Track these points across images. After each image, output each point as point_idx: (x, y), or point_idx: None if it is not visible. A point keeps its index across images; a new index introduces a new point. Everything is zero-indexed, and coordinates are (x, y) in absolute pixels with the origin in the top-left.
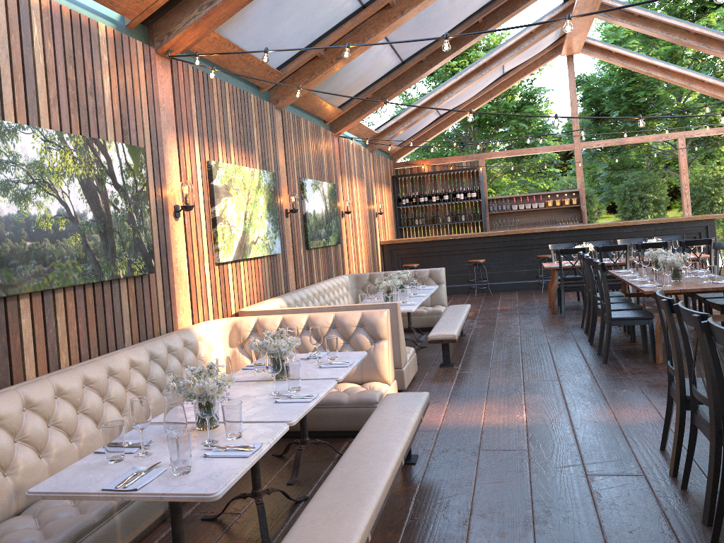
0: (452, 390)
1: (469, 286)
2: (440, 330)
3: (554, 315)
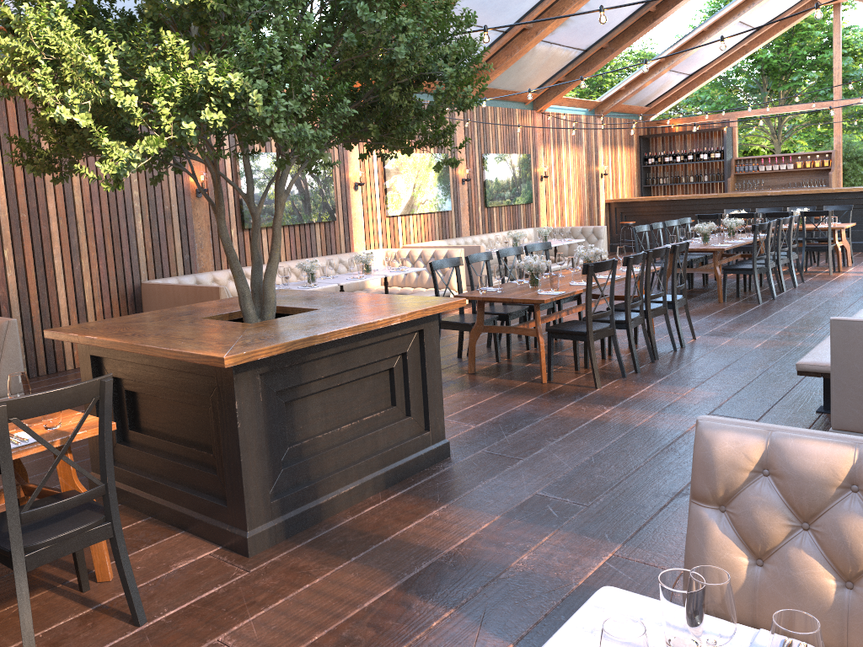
0: None
1: None
2: None
3: None
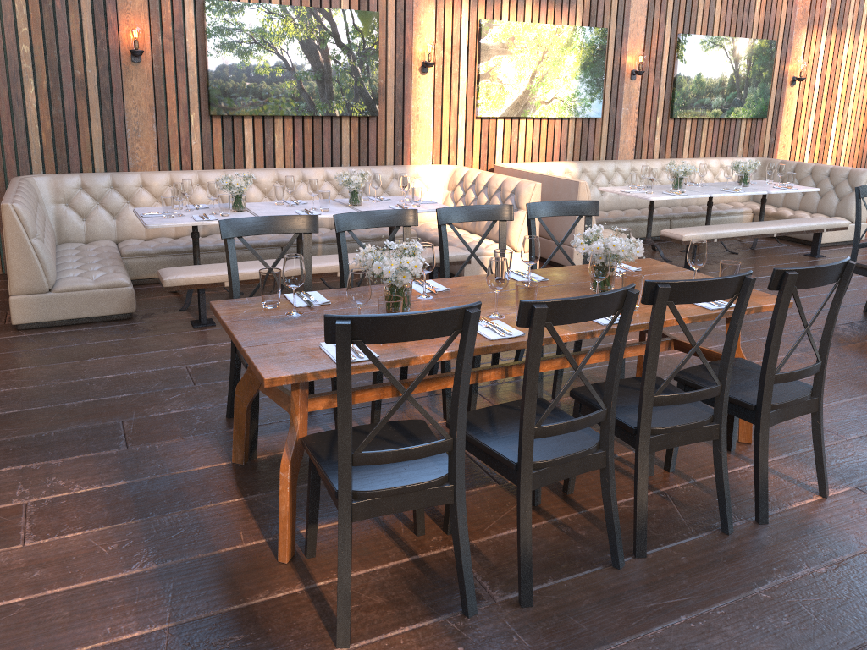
0: None
1: None
2: (683, 229)
3: None
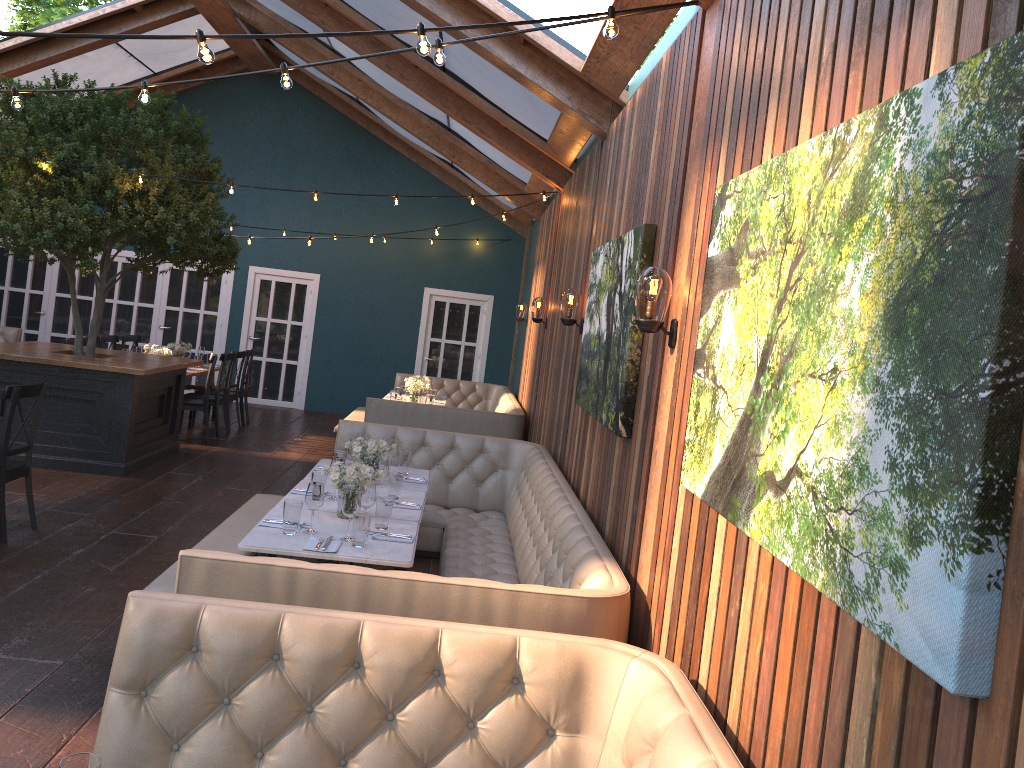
0: None
1: None
2: None
3: None
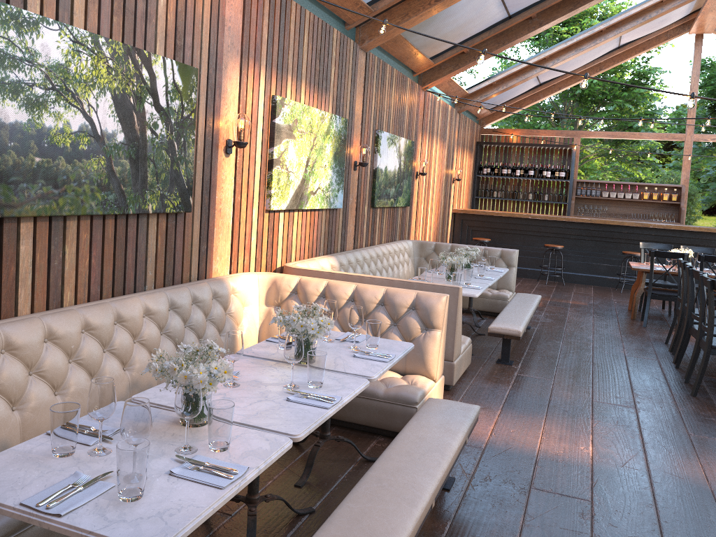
0: (506, 396)
1: (541, 272)
2: (503, 323)
3: (634, 322)
